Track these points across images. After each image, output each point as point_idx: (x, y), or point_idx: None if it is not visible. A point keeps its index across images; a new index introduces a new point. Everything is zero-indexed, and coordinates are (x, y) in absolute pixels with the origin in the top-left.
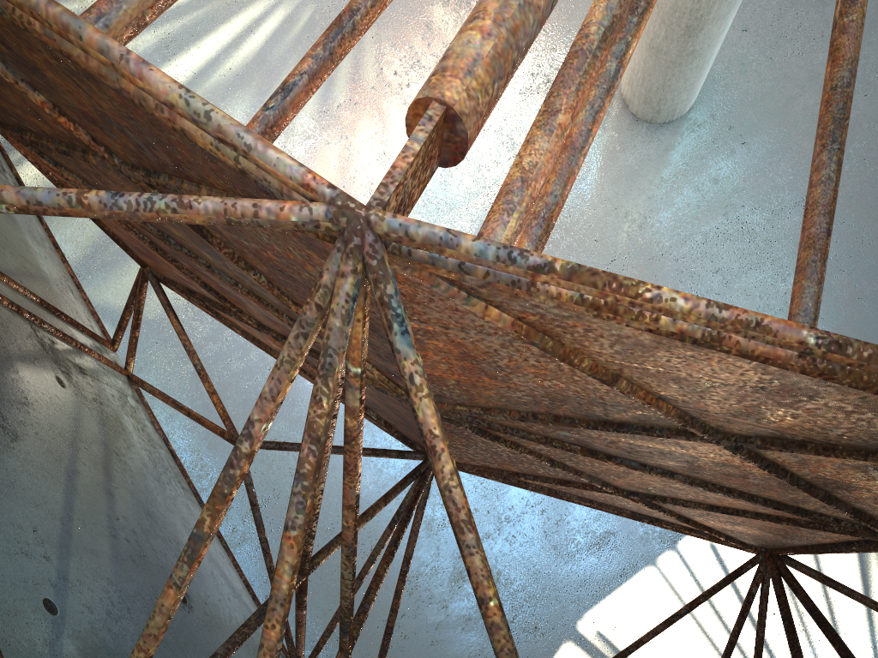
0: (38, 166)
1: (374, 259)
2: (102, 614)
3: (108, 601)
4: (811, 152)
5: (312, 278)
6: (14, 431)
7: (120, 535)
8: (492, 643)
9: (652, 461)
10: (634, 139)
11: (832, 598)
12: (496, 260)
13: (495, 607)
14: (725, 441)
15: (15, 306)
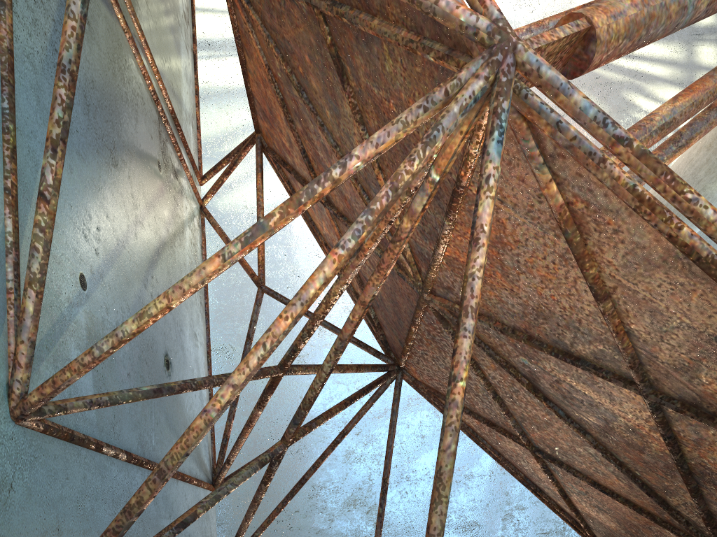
0: (229, 5)
1: (505, 76)
2: (112, 321)
3: (121, 317)
4: None
5: (415, 132)
6: (116, 161)
7: (149, 288)
8: (444, 417)
9: (577, 413)
10: None
11: None
12: (593, 119)
13: (461, 388)
14: (653, 396)
15: (156, 96)
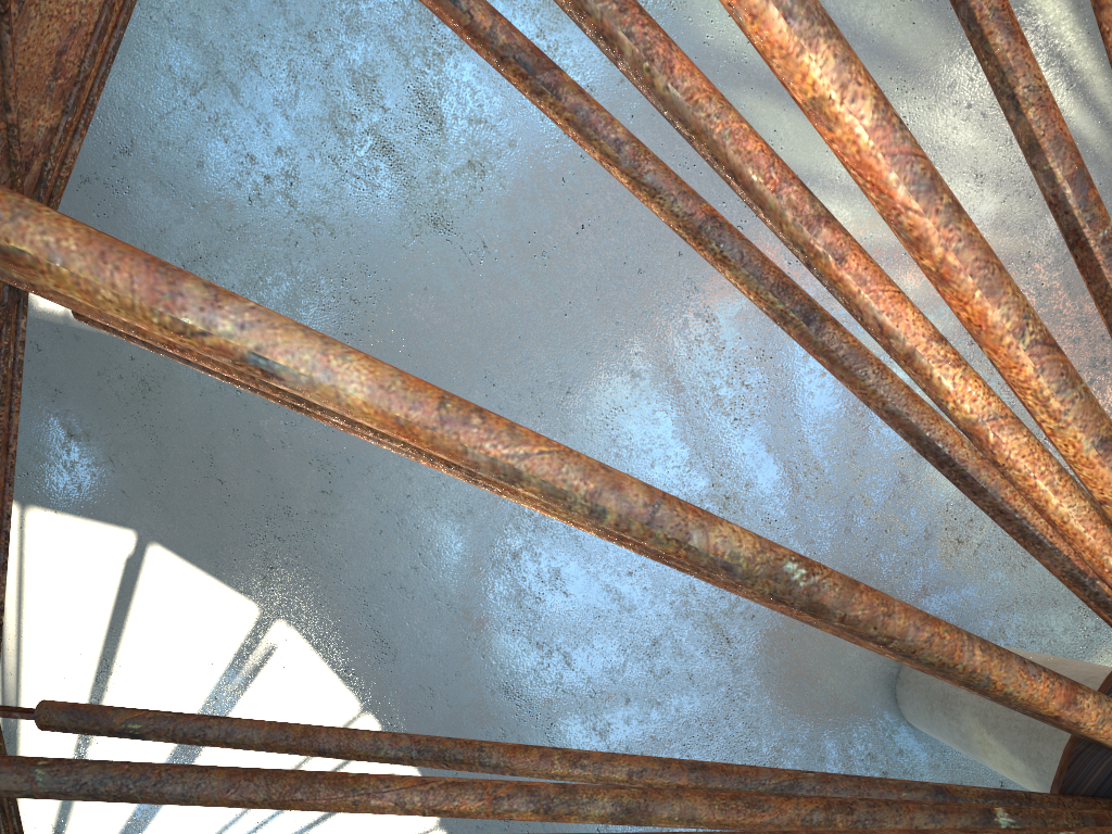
0: None
1: None
2: None
3: None
4: None
5: None
6: None
7: None
8: None
9: None
10: (878, 657)
11: None
12: None
13: None
14: None
15: None
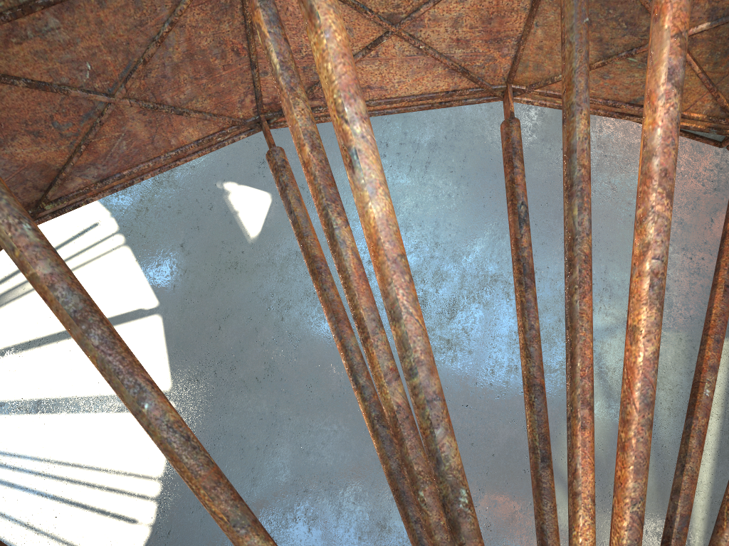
0: None
1: None
2: None
3: None
4: None
5: None
6: None
7: None
8: None
9: None
10: None
11: None
12: None
13: None
14: None
15: None
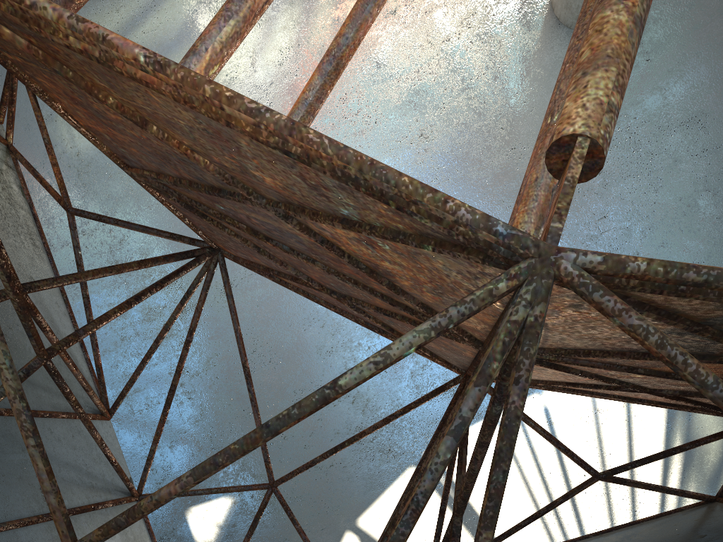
0: None
1: None
2: None
3: None
4: (705, 78)
5: None
6: None
7: None
8: None
9: (290, 244)
10: (553, 41)
11: (635, 472)
12: None
13: None
14: (268, 206)
15: None
